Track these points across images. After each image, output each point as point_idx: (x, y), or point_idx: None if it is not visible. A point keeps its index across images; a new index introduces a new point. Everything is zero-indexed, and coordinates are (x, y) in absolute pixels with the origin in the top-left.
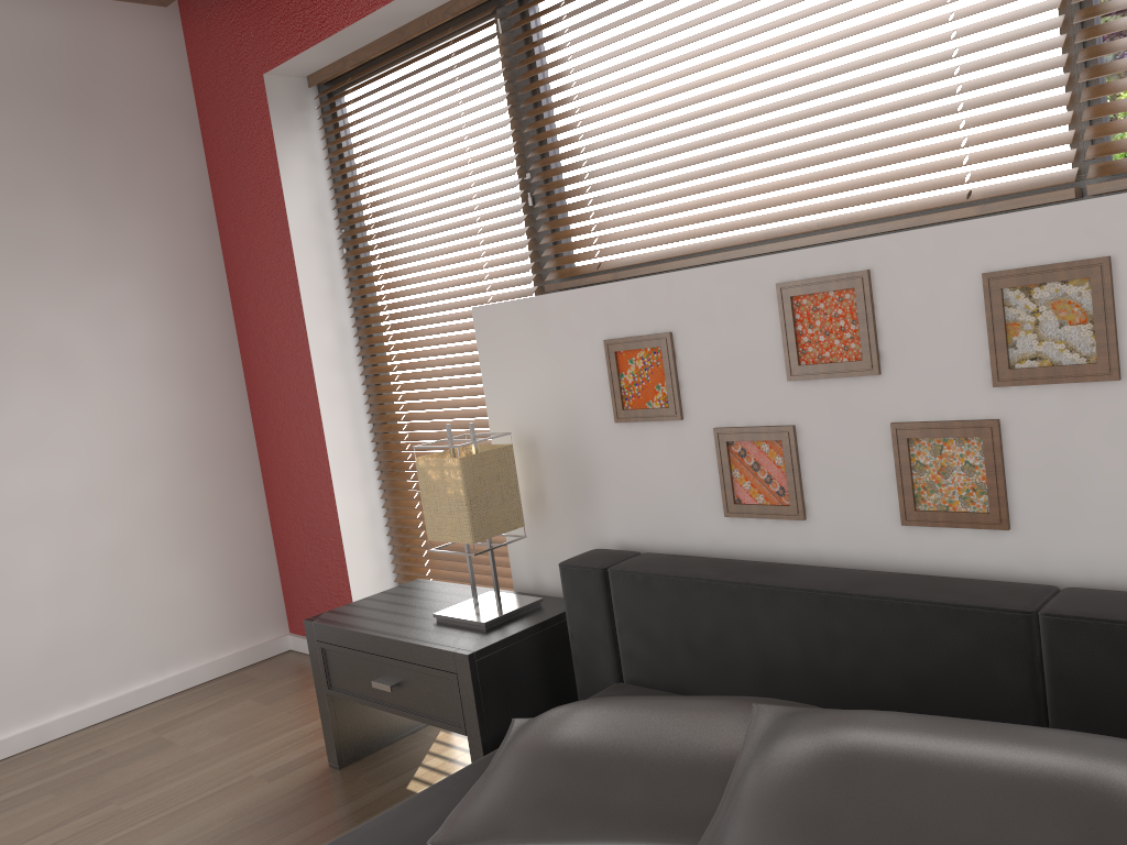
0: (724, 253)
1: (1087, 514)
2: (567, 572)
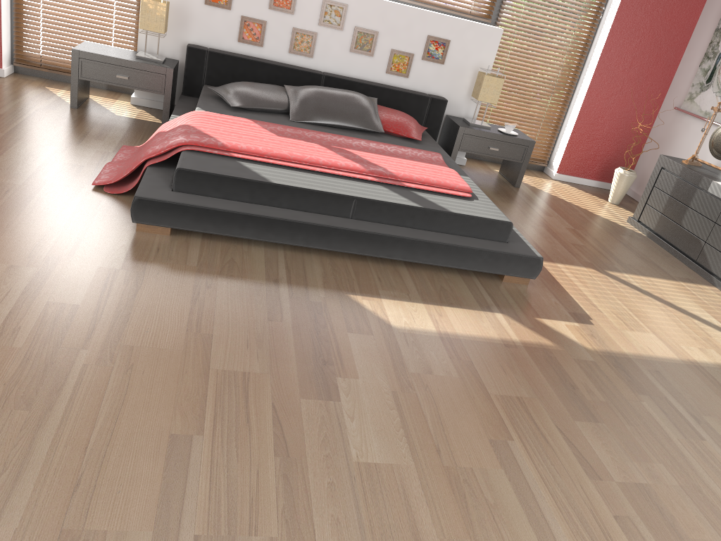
0: None
1: (328, 57)
2: (191, 49)
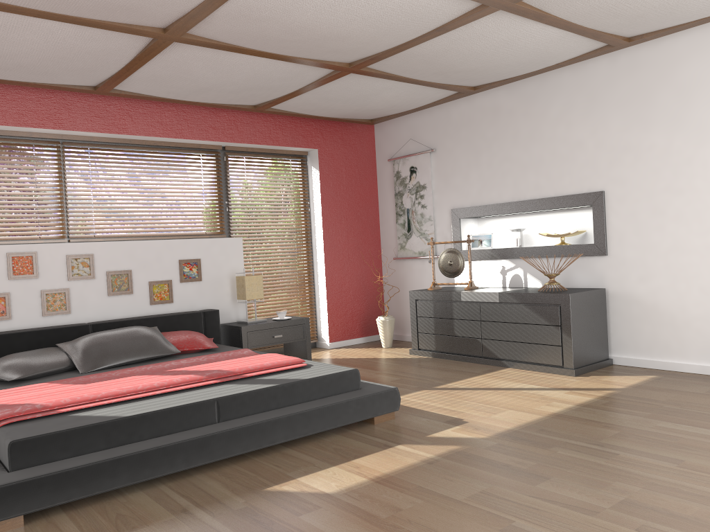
0: None
1: (88, 307)
2: None
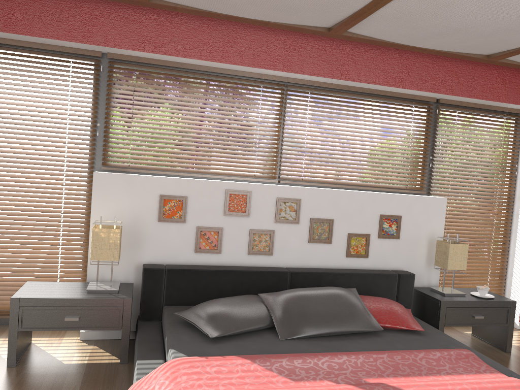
0: (184, 173)
1: (288, 251)
2: (147, 270)
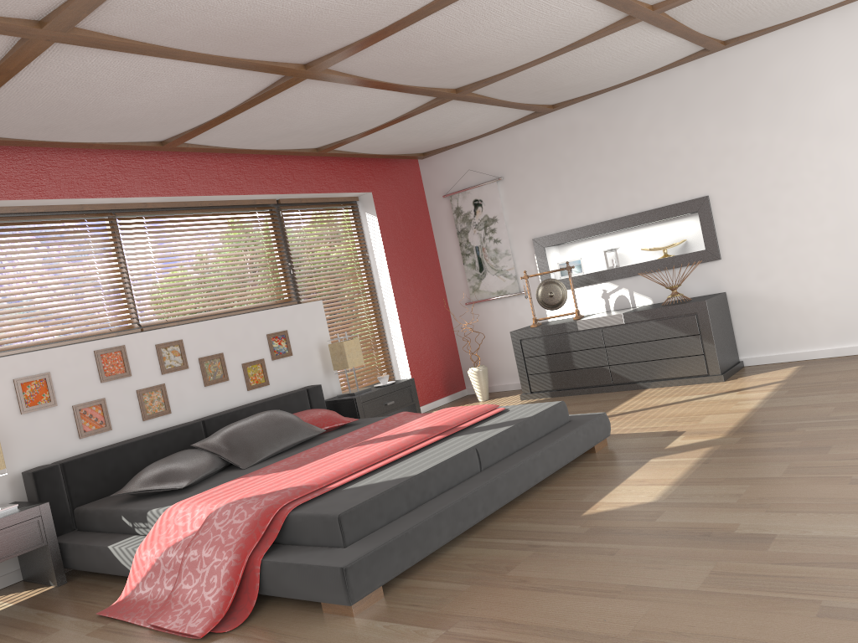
0: (21, 350)
1: (187, 403)
2: (39, 473)
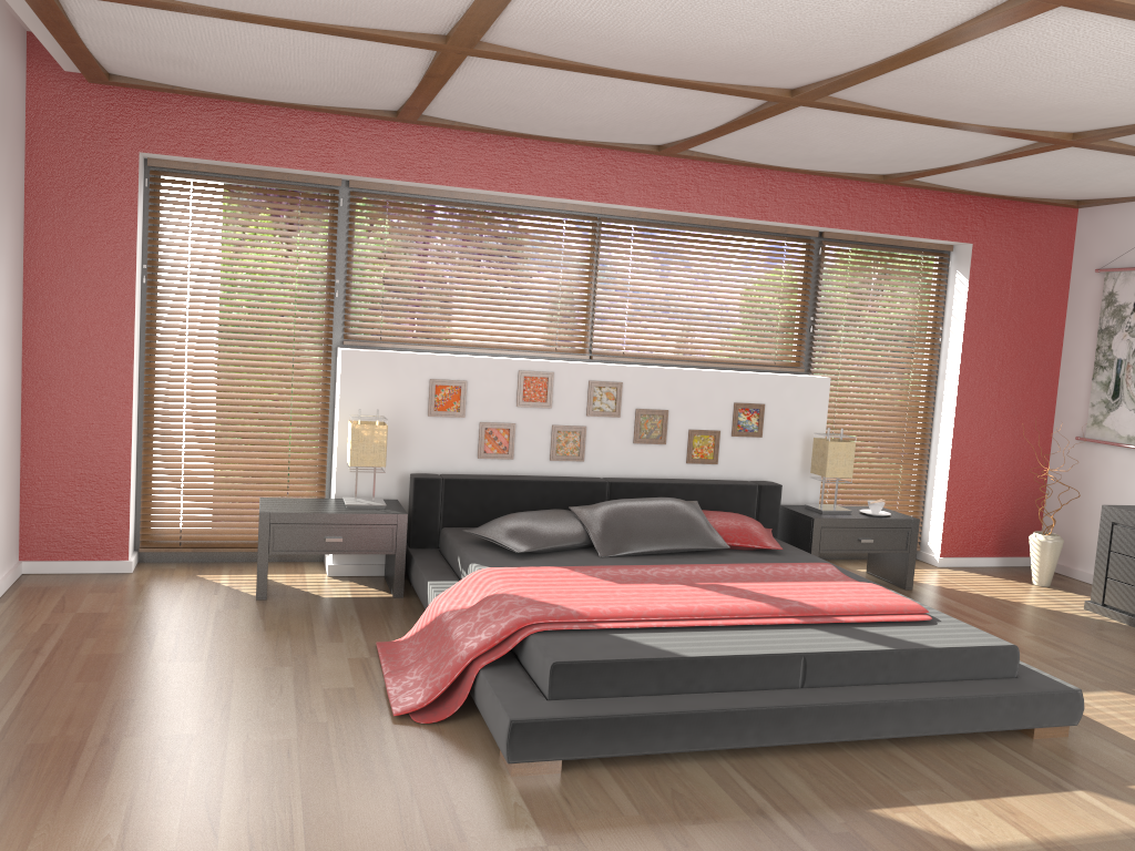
0: (457, 348)
1: (605, 456)
2: (419, 481)
